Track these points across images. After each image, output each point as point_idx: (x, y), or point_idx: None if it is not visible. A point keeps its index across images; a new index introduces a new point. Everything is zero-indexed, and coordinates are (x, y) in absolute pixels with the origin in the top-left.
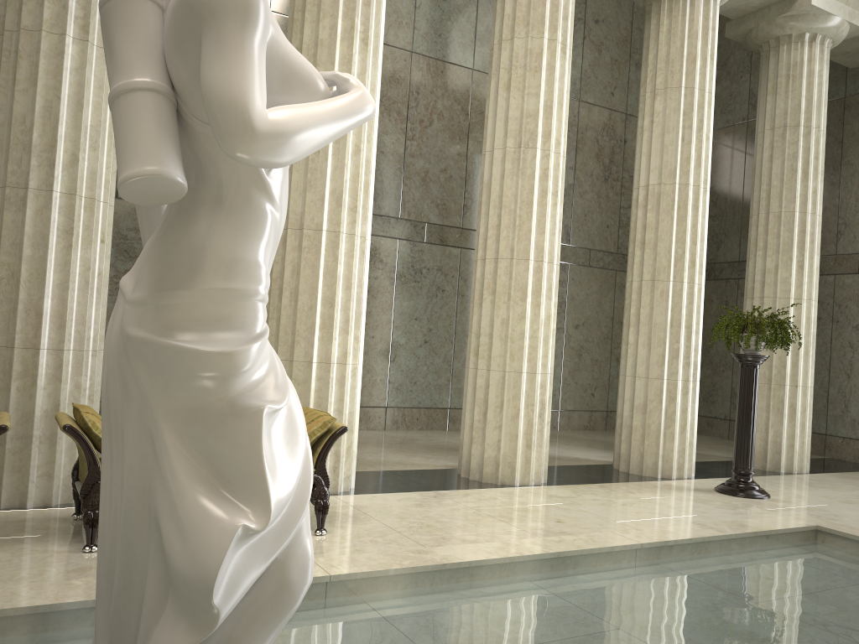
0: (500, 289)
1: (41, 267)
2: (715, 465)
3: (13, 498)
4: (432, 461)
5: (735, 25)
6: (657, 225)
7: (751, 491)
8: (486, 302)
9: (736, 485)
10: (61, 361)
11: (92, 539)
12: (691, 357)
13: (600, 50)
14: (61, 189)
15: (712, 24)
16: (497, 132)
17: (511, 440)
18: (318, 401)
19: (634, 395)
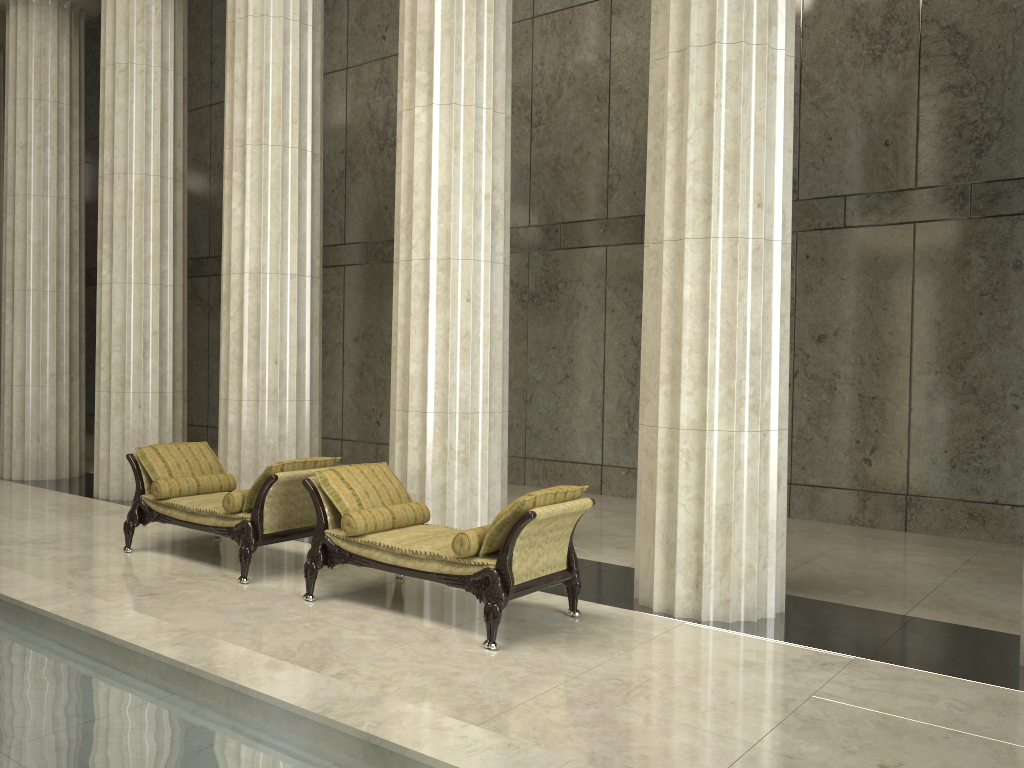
0: None
1: (409, 333)
2: None
3: None
4: None
5: None
6: None
7: None
8: None
9: None
10: (425, 423)
11: (308, 589)
12: None
13: None
14: (420, 256)
15: None
16: None
17: None
18: (670, 482)
19: None
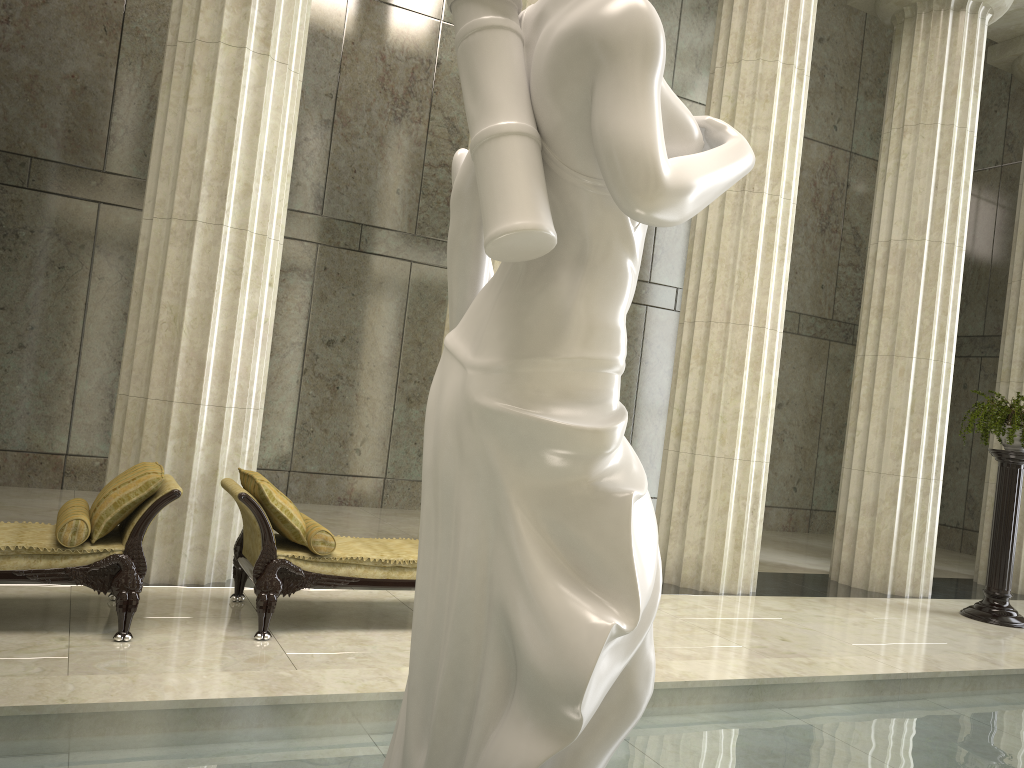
0: (711, 359)
1: (206, 311)
2: (953, 583)
3: (162, 572)
4: None
5: (1000, 49)
6: (899, 289)
7: (1007, 618)
8: (694, 373)
9: (988, 609)
10: (222, 420)
11: (265, 625)
12: (934, 451)
13: (823, 75)
14: (231, 224)
15: (978, 49)
16: None
17: (717, 539)
18: None
19: (861, 493)
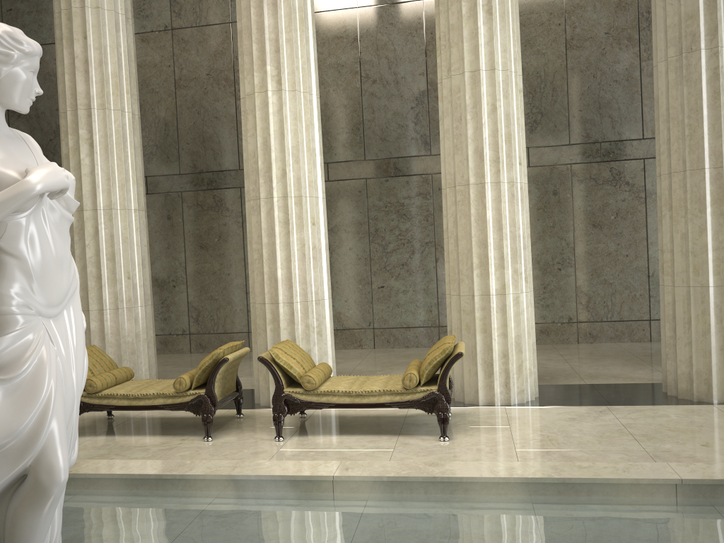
0: (676, 204)
1: (273, 249)
2: None
3: None
4: (654, 375)
5: None
6: None
7: None
8: (666, 218)
9: None
10: (293, 310)
11: (279, 432)
12: None
13: None
14: (279, 195)
15: None
16: (659, 45)
17: (704, 356)
18: (484, 327)
19: None
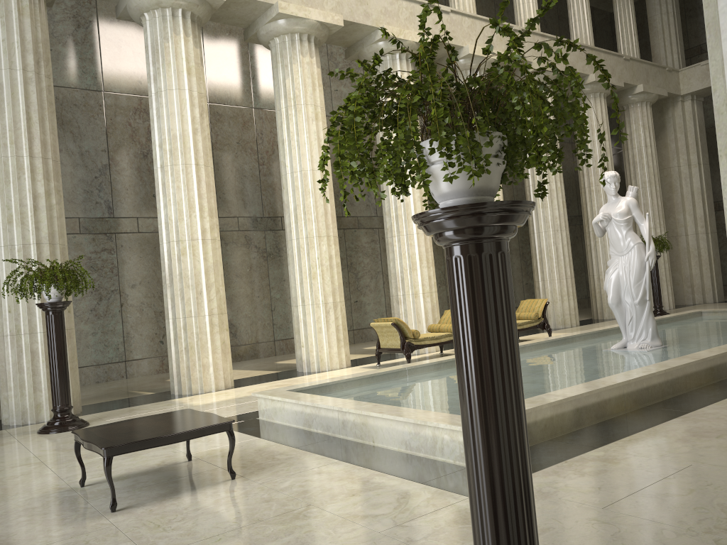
0: None
1: None
2: None
3: None
4: None
5: None
6: None
7: None
8: None
9: None
10: None
11: None
12: None
13: None
14: None
15: None
16: None
17: None
18: None
19: None
